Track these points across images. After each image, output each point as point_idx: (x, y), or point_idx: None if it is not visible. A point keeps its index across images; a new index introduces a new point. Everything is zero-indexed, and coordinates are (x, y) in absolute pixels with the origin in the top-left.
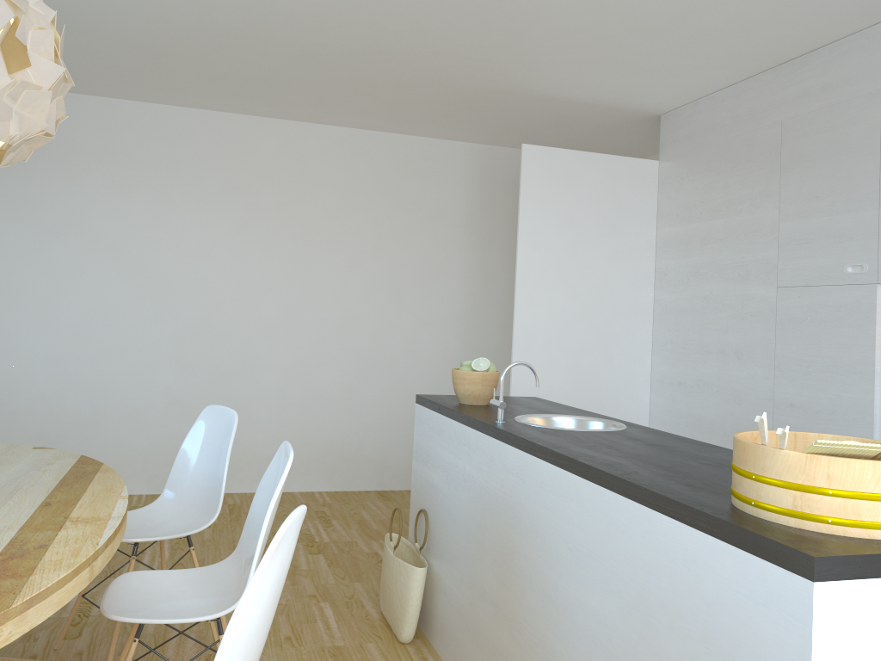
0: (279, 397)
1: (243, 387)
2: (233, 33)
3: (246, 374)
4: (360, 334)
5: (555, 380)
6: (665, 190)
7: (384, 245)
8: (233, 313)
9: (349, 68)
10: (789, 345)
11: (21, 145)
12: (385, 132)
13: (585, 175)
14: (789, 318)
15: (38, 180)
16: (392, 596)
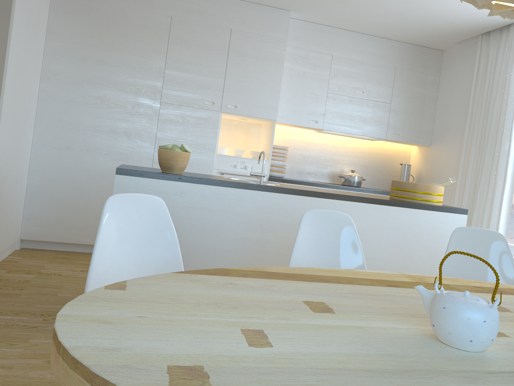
0: None
1: None
2: None
3: None
4: None
5: (9, 146)
6: (58, 16)
7: None
8: None
9: None
10: (166, 133)
11: None
12: None
13: None
14: (168, 119)
15: None
16: None
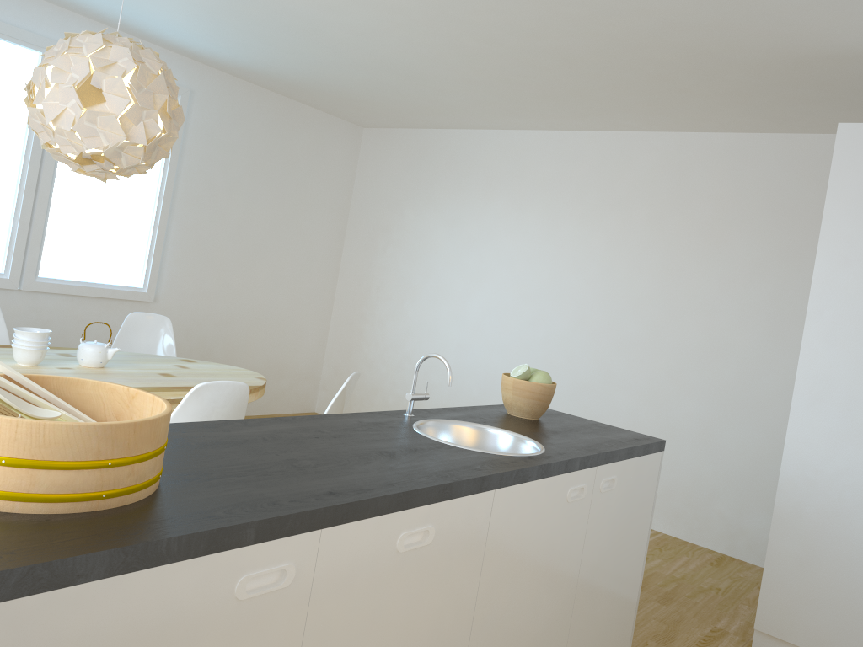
0: (629, 419)
1: (596, 401)
2: (491, 54)
3: (601, 389)
4: (724, 367)
5: (858, 456)
6: None
7: (765, 267)
8: (596, 326)
9: (621, 65)
10: None
11: (122, 153)
12: (781, 133)
13: None
14: None
15: (467, 202)
16: None
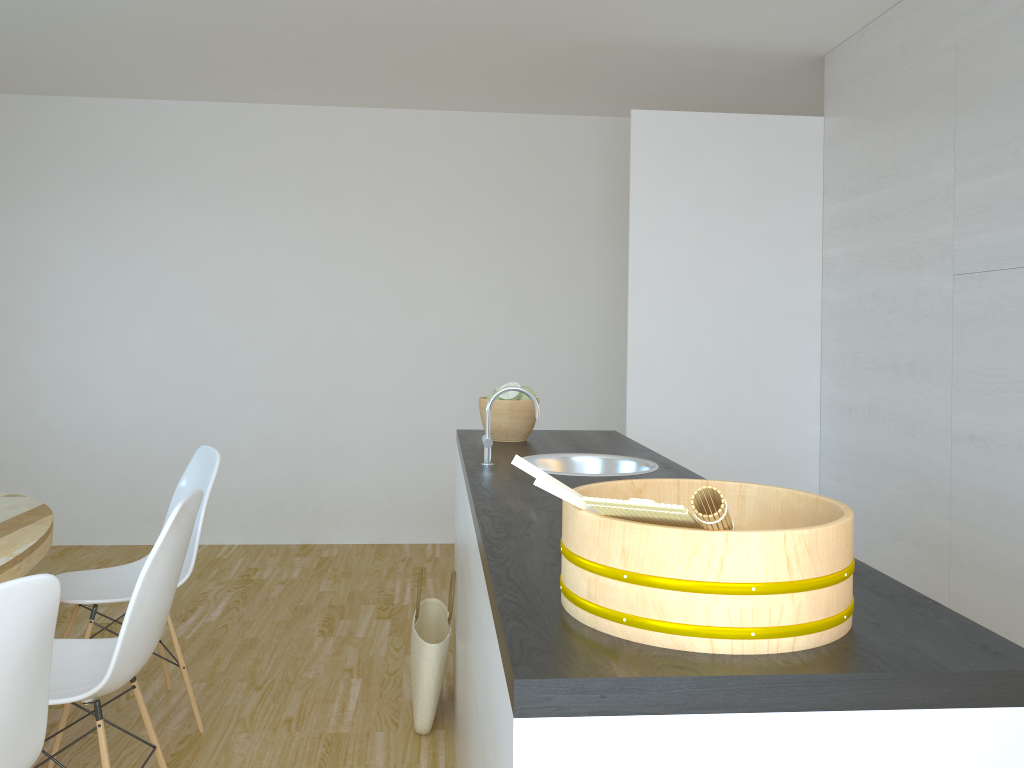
0: (382, 434)
1: (340, 423)
2: (250, 7)
3: (343, 408)
4: (474, 358)
5: (686, 409)
6: (831, 155)
7: (500, 250)
8: (325, 338)
9: (404, 35)
10: (968, 354)
11: None
12: (495, 112)
13: (719, 143)
14: (967, 318)
15: (107, 199)
16: (411, 675)
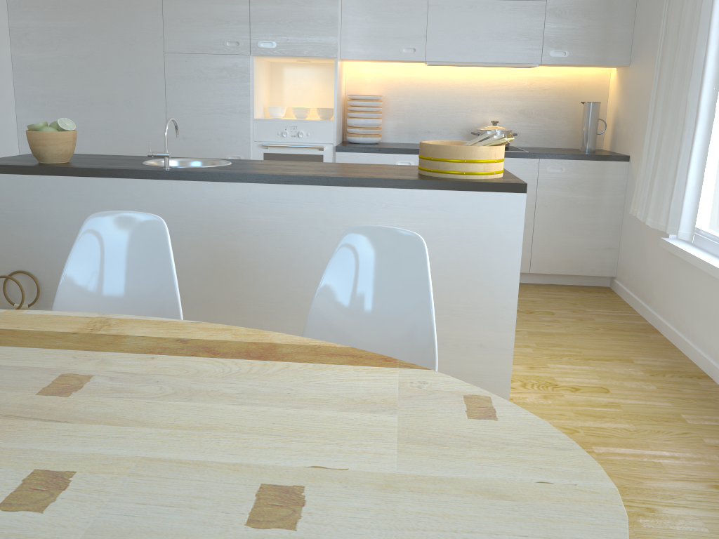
0: None
1: None
2: None
3: None
4: None
5: None
6: None
7: None
8: None
9: None
10: (179, 96)
11: None
12: None
13: None
14: (178, 77)
15: None
16: None
